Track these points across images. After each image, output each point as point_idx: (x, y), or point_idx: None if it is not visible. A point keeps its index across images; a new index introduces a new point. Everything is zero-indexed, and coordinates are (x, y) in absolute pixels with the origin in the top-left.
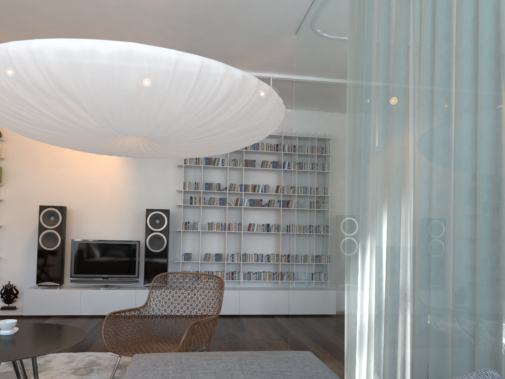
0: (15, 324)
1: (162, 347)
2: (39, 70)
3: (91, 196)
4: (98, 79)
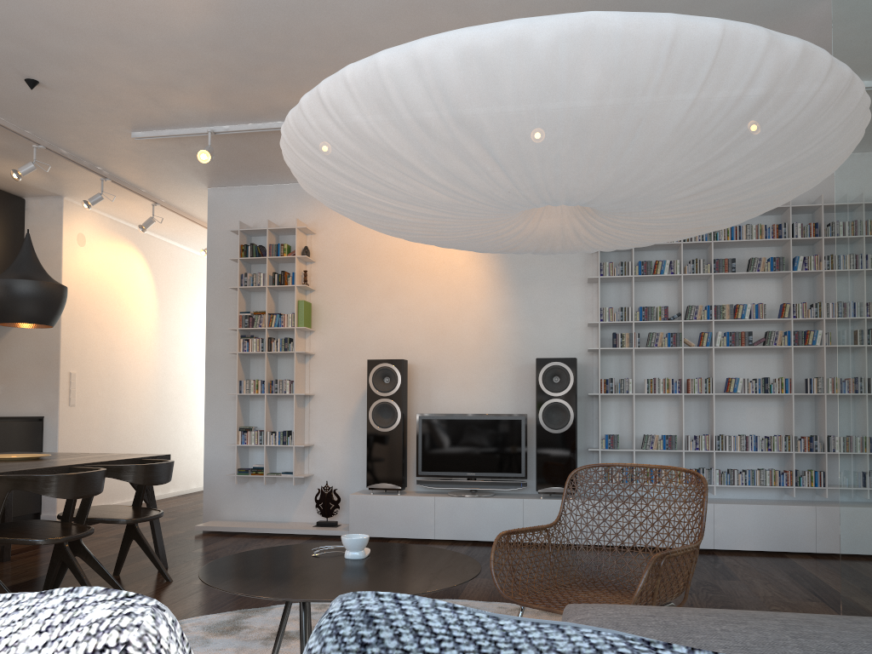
0: (367, 543)
1: (593, 597)
2: (426, 92)
3: (445, 342)
4: (528, 93)
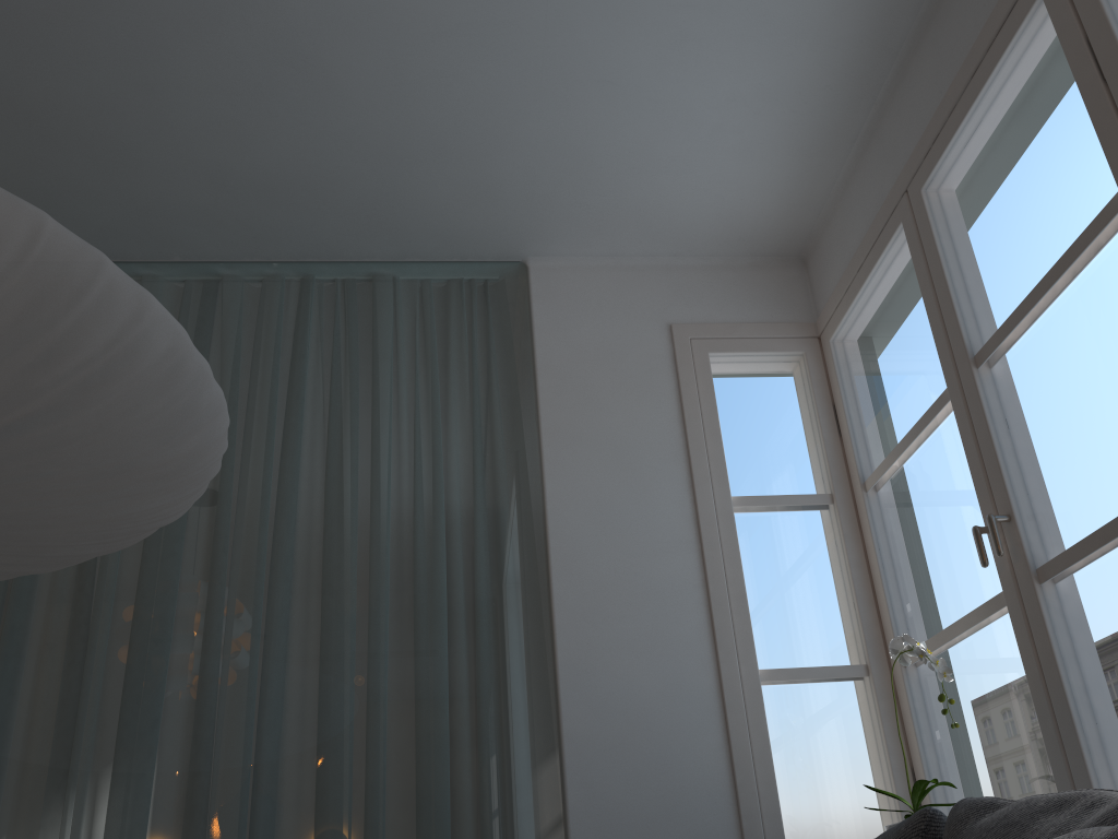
0: None
1: None
2: (112, 341)
3: None
4: (158, 420)
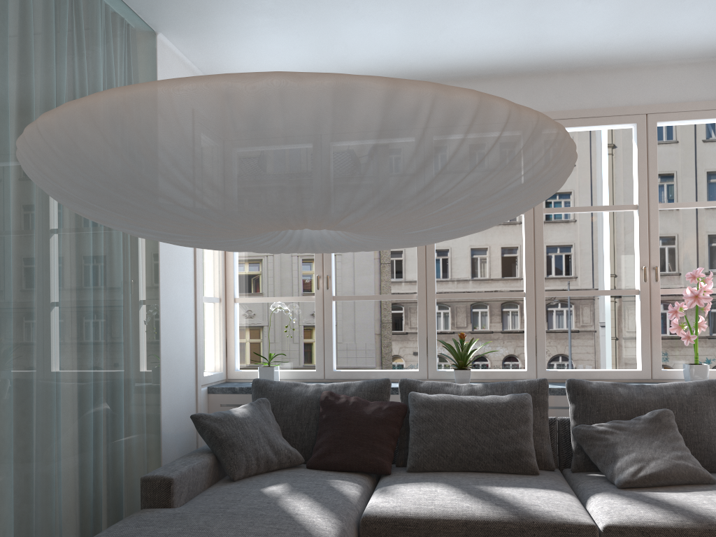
0: None
1: None
2: None
3: None
4: None
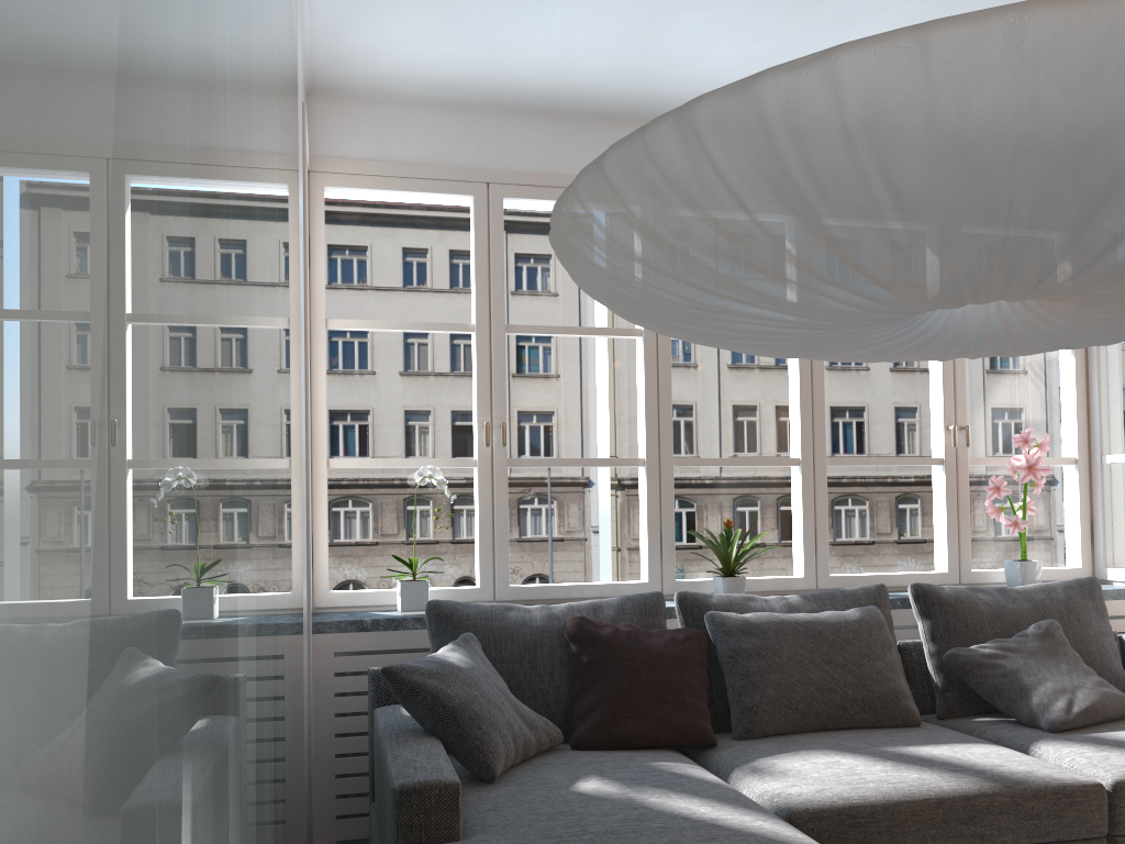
0: None
1: None
2: None
3: None
4: None
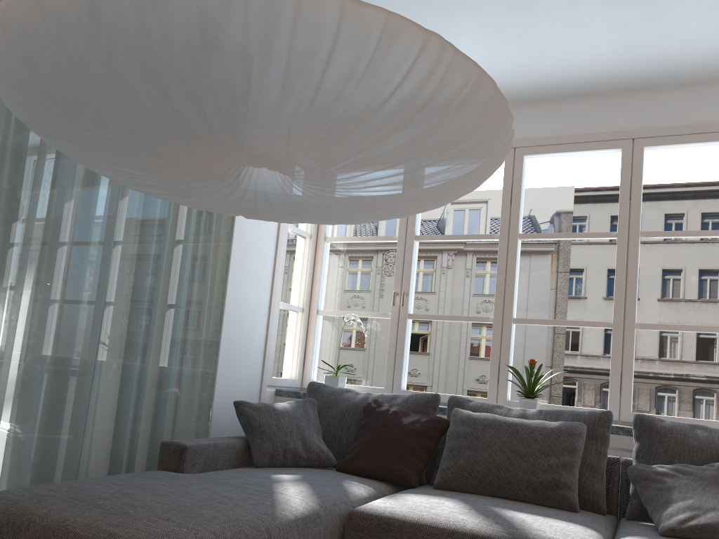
0: None
1: None
2: None
3: None
4: None
